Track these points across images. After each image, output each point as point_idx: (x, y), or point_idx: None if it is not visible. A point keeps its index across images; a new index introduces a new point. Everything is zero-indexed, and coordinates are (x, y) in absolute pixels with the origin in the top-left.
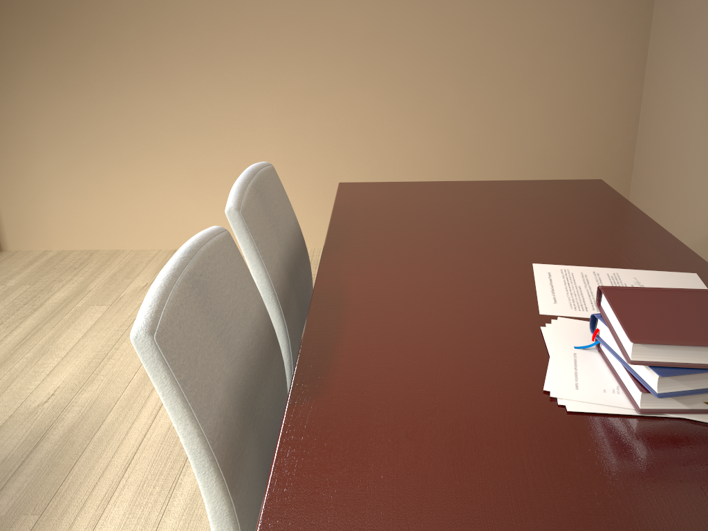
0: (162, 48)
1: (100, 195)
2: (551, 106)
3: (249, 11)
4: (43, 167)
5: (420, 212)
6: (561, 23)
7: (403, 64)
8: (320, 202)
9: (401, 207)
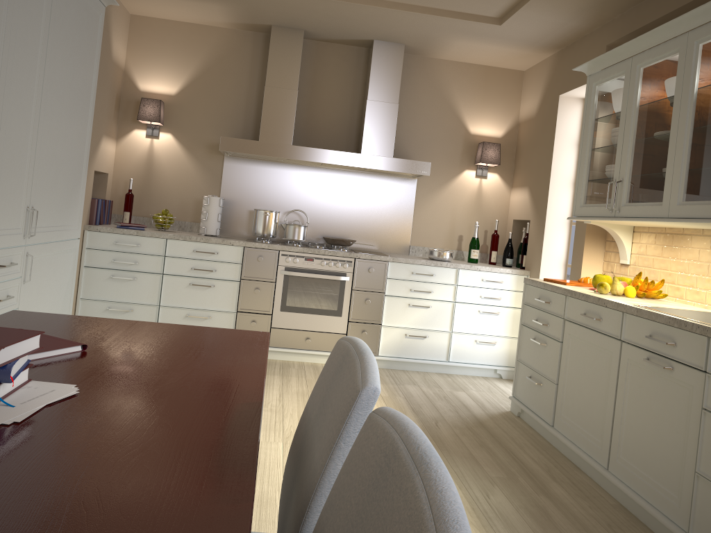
0: None
1: None
2: None
3: None
4: None
5: None
6: None
7: None
8: None
9: None
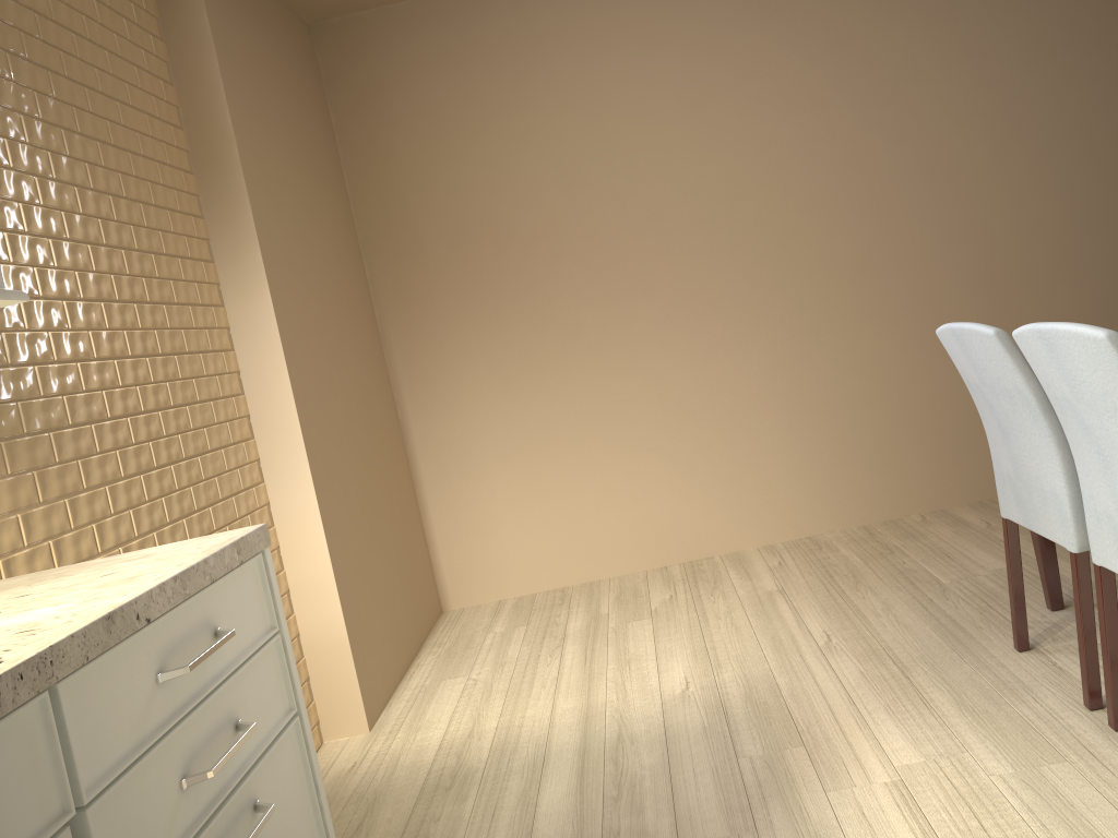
0: (624, 319)
1: (563, 512)
2: (1094, 294)
3: (720, 259)
4: (492, 490)
5: None
6: (1078, 200)
7: (907, 282)
8: (839, 467)
9: None
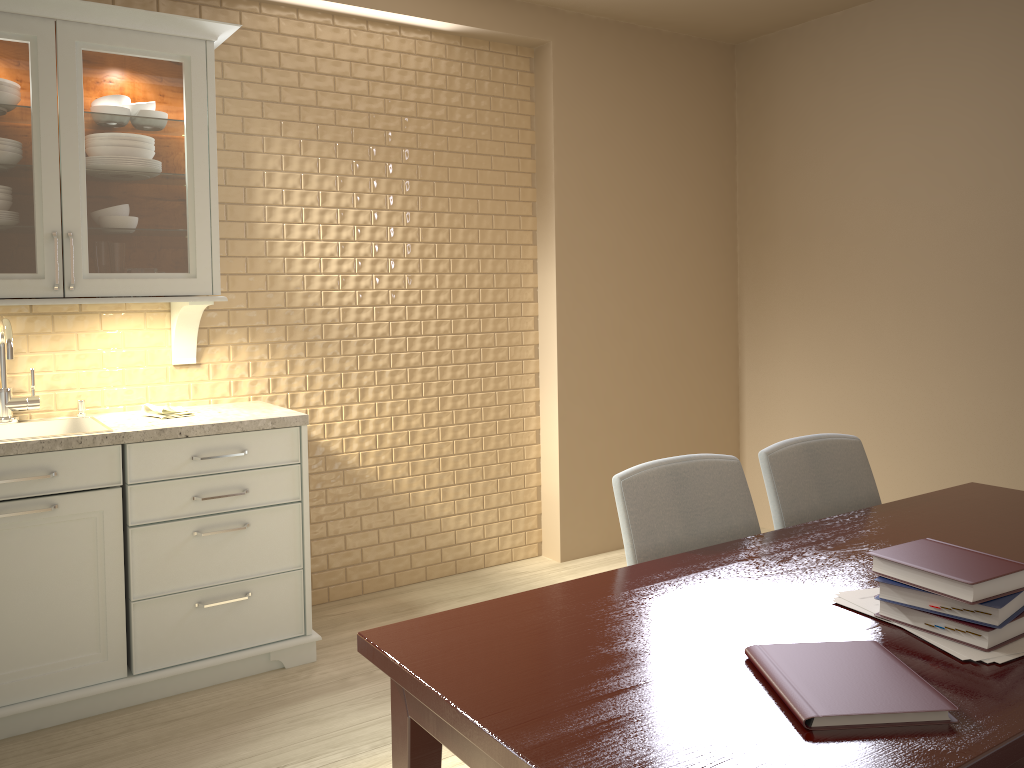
0: (916, 333)
1: None
2: None
3: (1019, 296)
4: None
5: (997, 514)
6: None
7: None
8: None
9: (987, 507)
